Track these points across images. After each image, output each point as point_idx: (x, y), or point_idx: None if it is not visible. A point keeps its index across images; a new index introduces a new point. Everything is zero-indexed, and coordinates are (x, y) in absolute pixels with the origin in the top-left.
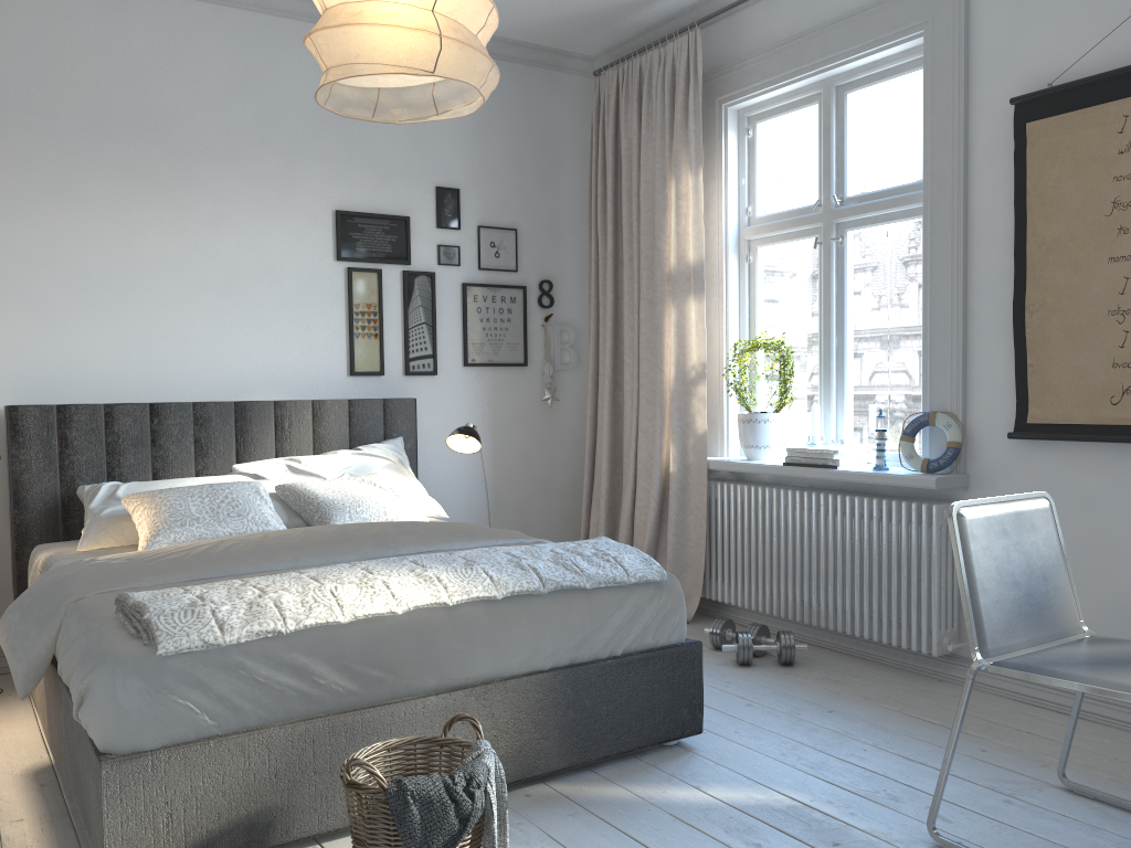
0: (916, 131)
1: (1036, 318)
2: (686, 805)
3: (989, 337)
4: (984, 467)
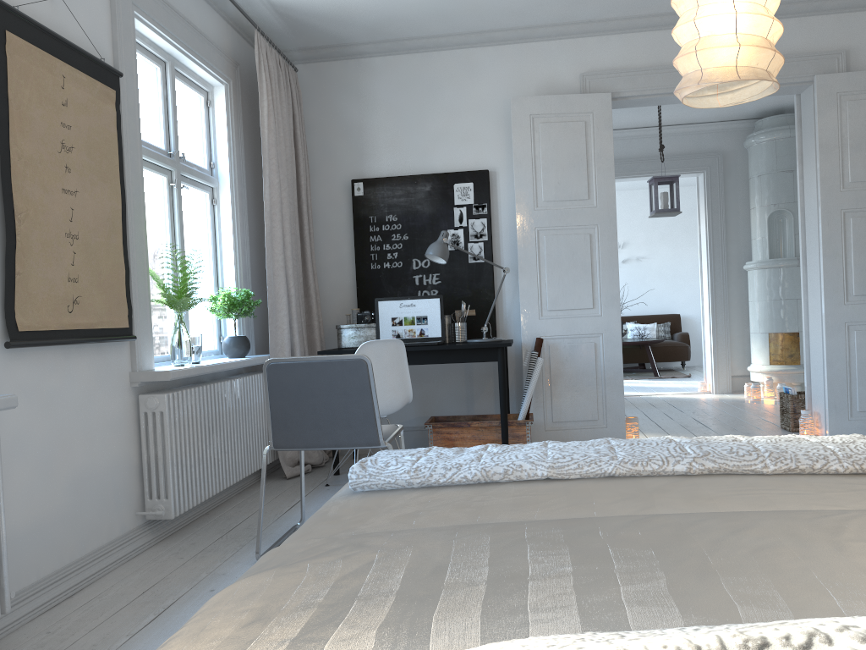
0: None
1: (24, 227)
2: None
3: None
4: None
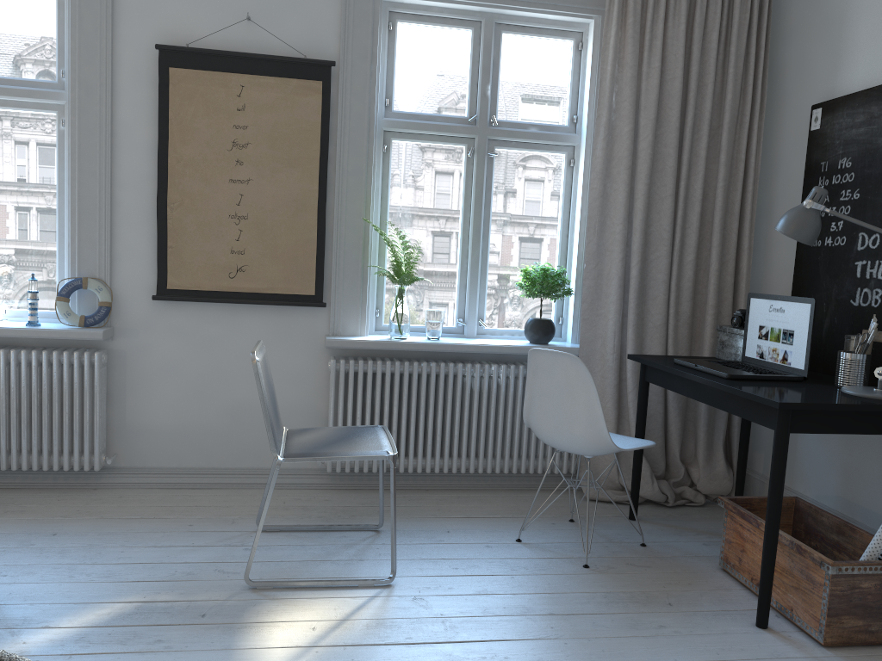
0: (48, 37)
1: (176, 213)
2: (61, 642)
3: (132, 222)
4: (128, 321)
